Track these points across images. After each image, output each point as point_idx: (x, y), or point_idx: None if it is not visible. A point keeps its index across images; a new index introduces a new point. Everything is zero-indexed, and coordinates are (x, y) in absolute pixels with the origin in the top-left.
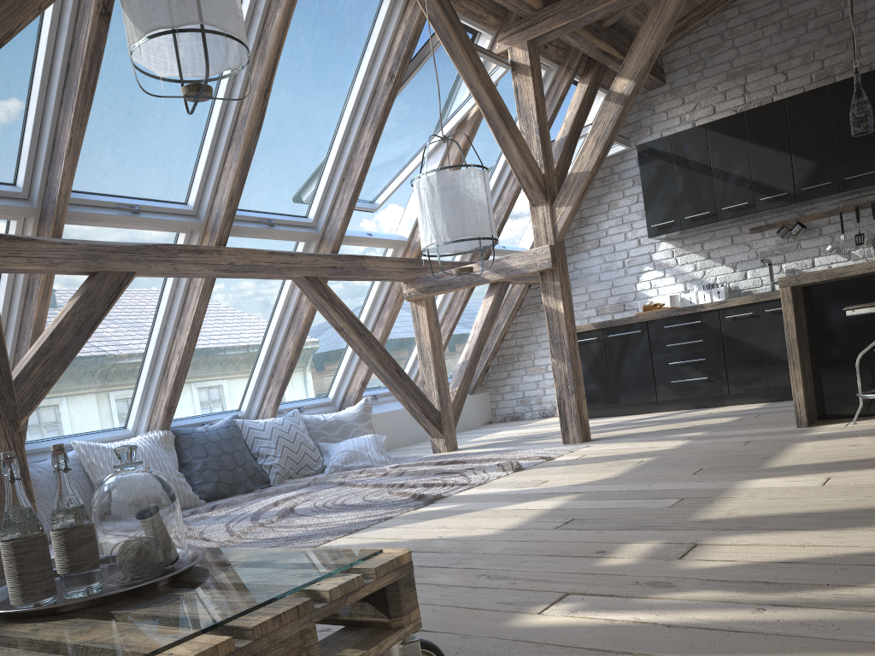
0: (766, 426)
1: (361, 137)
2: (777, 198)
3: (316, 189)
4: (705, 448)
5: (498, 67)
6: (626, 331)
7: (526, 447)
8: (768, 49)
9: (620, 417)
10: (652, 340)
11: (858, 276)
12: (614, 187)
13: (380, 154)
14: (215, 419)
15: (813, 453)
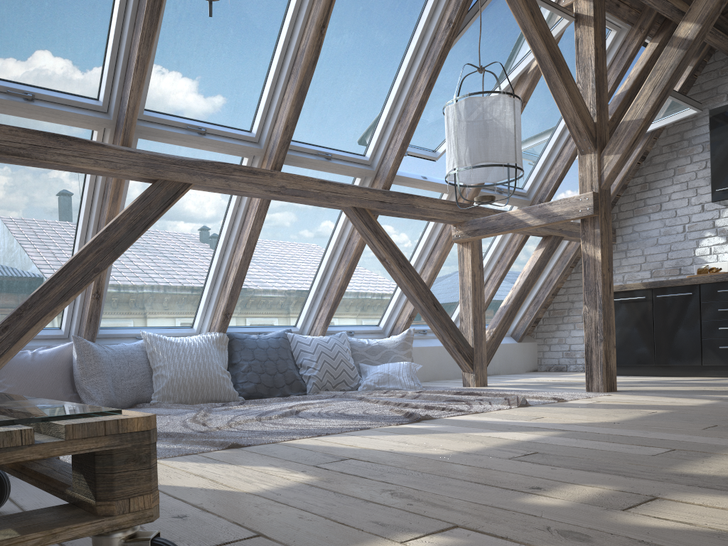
0: None
1: (418, 82)
2: None
3: (374, 129)
4: None
5: (561, 20)
6: (676, 293)
7: (550, 390)
8: None
9: (660, 377)
10: (703, 303)
11: None
12: (682, 153)
13: (441, 103)
14: (272, 331)
15: None
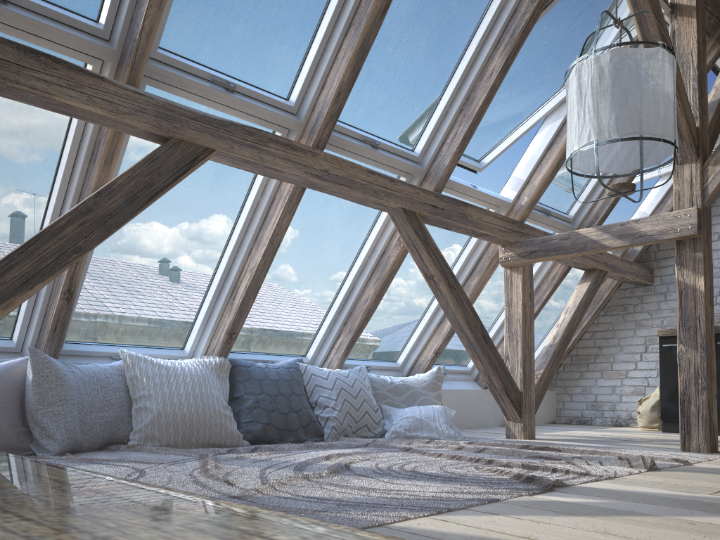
0: None
1: (490, 63)
2: None
3: (429, 119)
4: None
5: None
6: None
7: (629, 447)
8: None
9: None
10: None
11: None
12: None
13: (500, 100)
14: (278, 360)
15: None
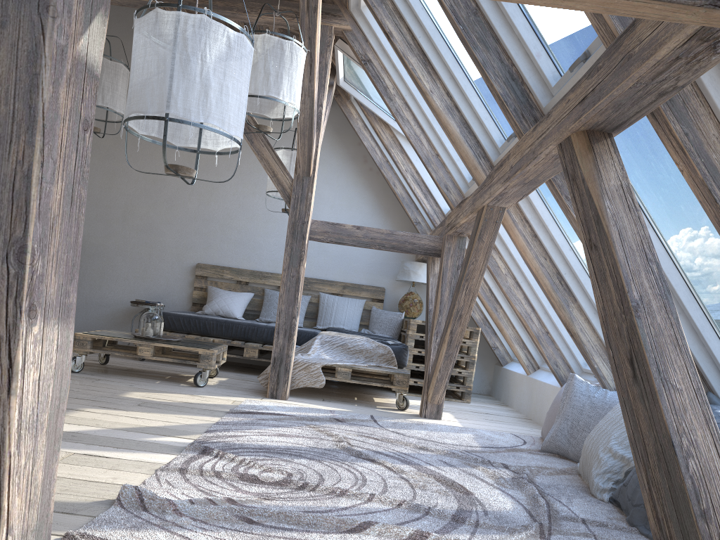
0: None
1: None
2: None
3: None
4: None
5: None
6: None
7: None
8: None
9: None
10: None
11: None
12: None
13: None
14: None
15: None
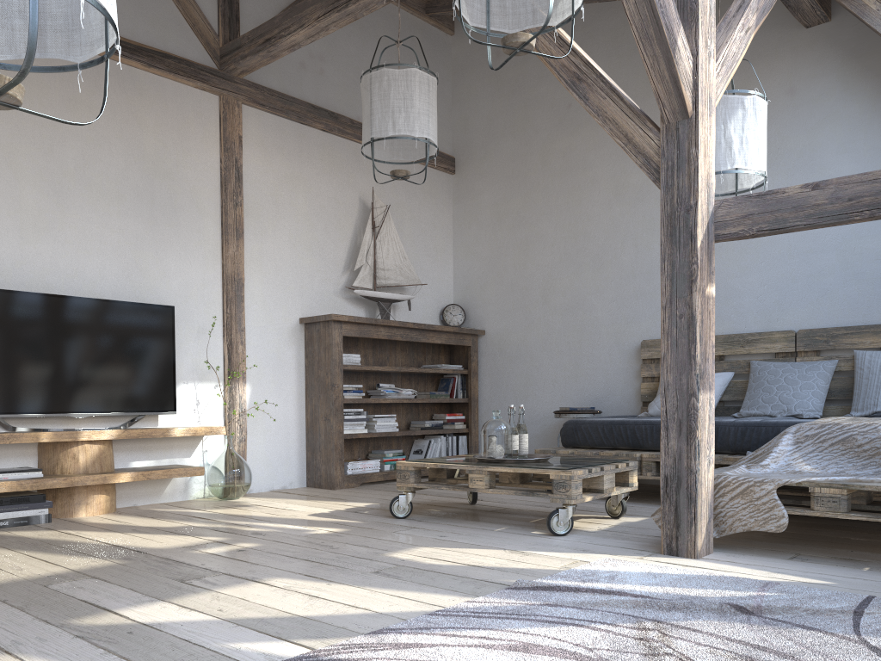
0: None
1: None
2: None
3: None
4: None
5: None
6: None
7: None
8: None
9: None
10: None
11: None
12: None
13: None
14: None
15: None
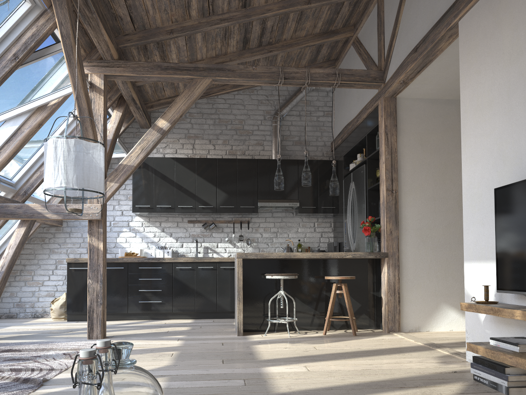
0: (217, 334)
1: None
2: (207, 208)
3: None
4: (202, 346)
5: None
6: (113, 267)
7: (58, 340)
8: (207, 130)
9: None
10: (130, 274)
11: (270, 258)
12: None
13: None
14: None
15: (273, 352)
